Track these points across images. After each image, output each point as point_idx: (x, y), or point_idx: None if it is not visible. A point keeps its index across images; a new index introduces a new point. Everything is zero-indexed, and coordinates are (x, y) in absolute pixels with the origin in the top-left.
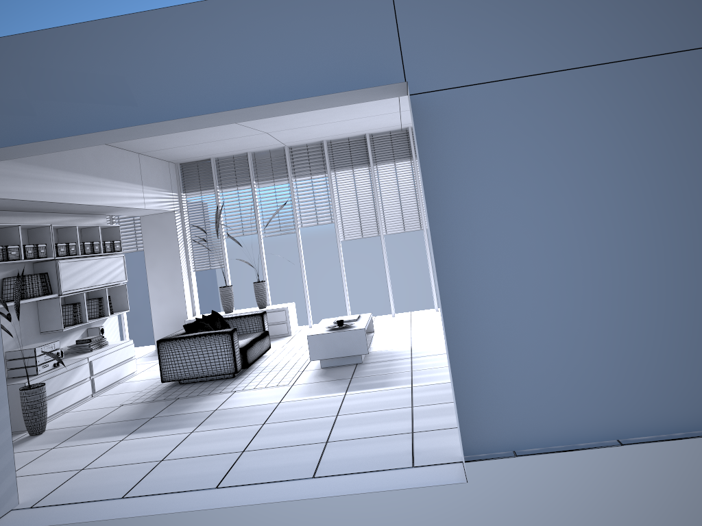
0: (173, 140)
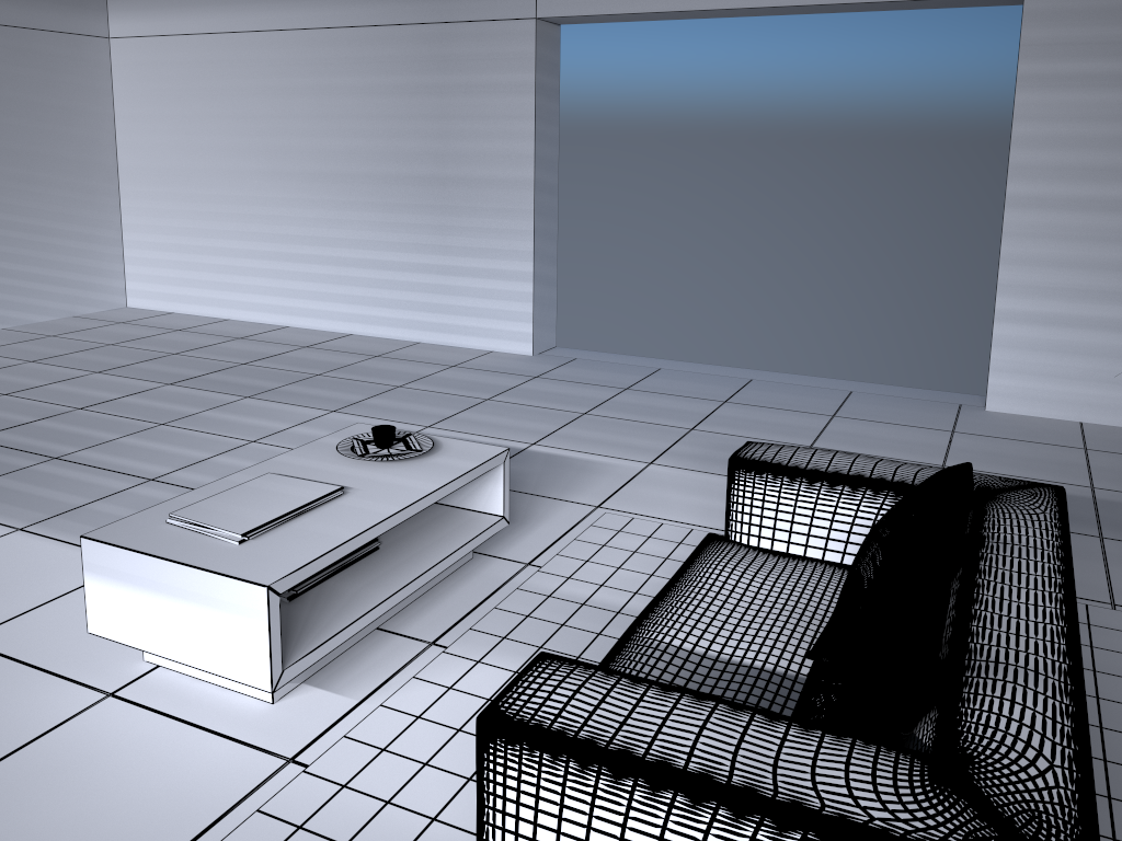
0: None
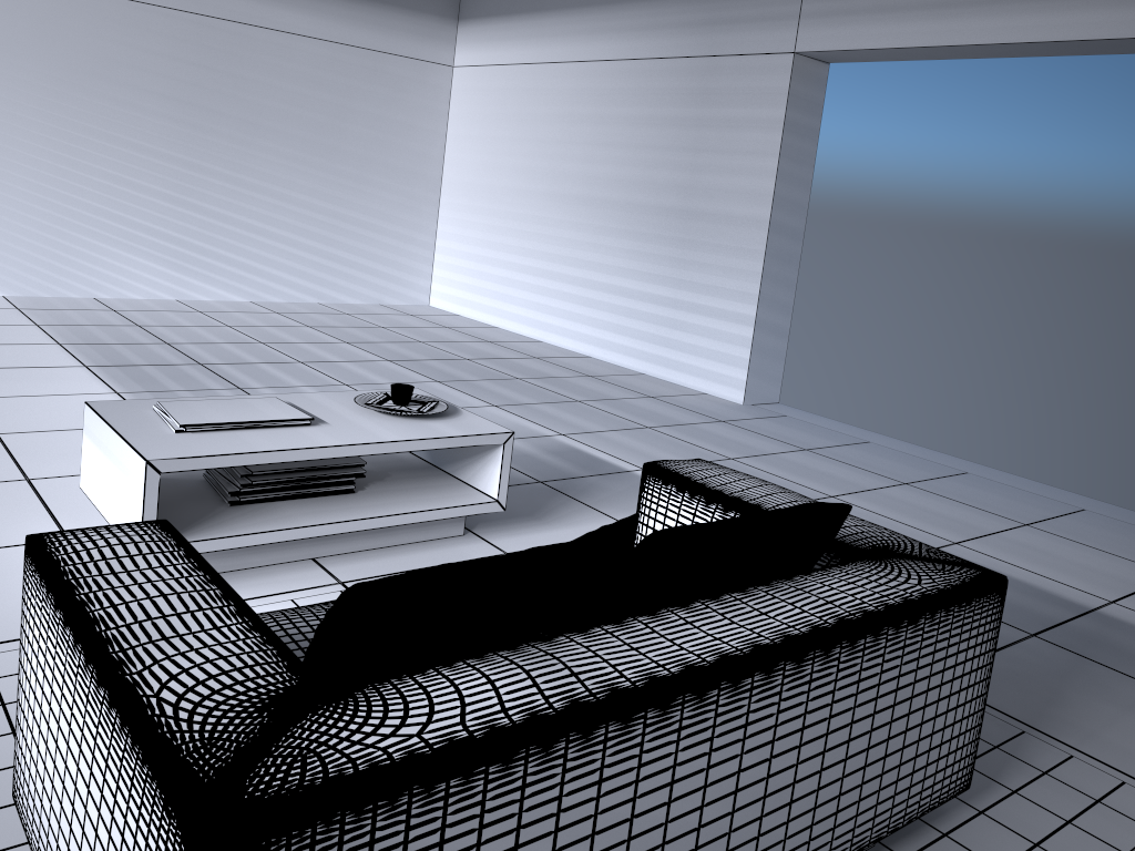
0: None
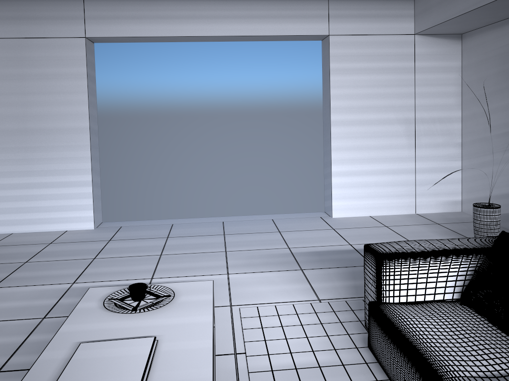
0: None
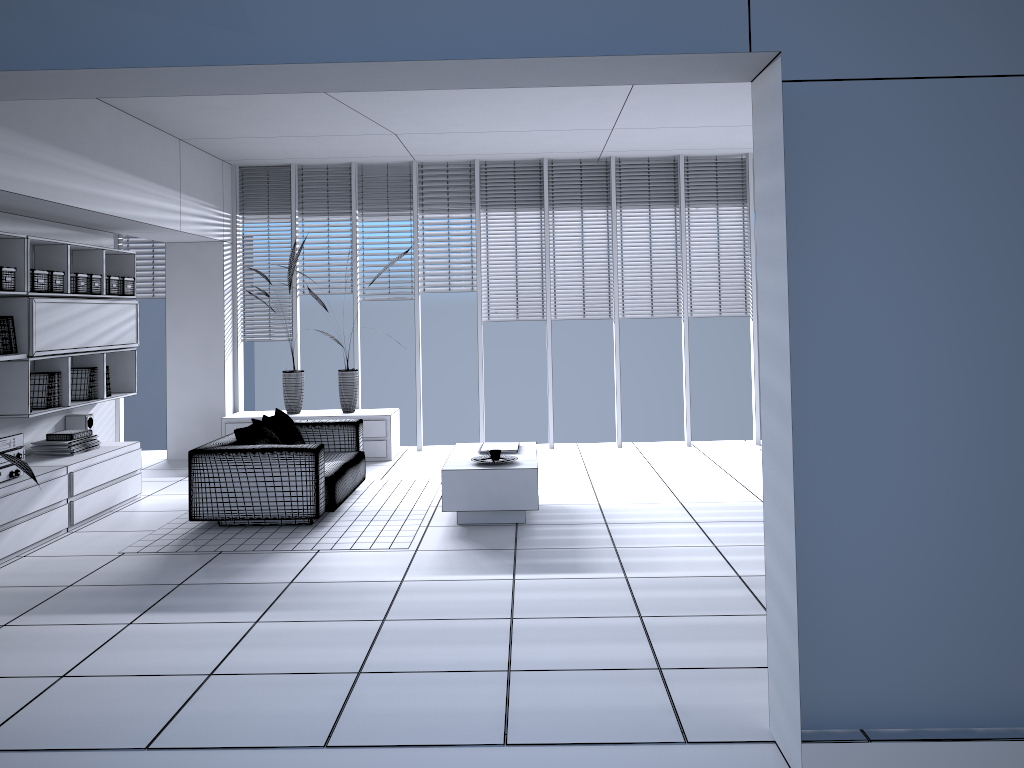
0: (244, 125)
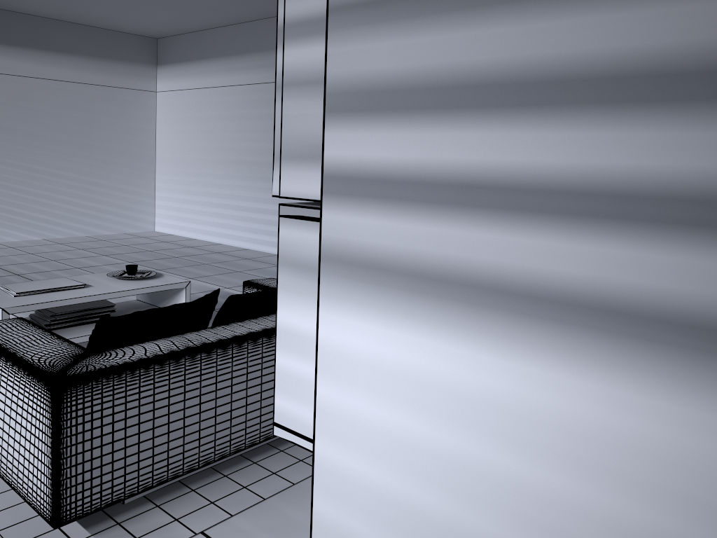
0: None
